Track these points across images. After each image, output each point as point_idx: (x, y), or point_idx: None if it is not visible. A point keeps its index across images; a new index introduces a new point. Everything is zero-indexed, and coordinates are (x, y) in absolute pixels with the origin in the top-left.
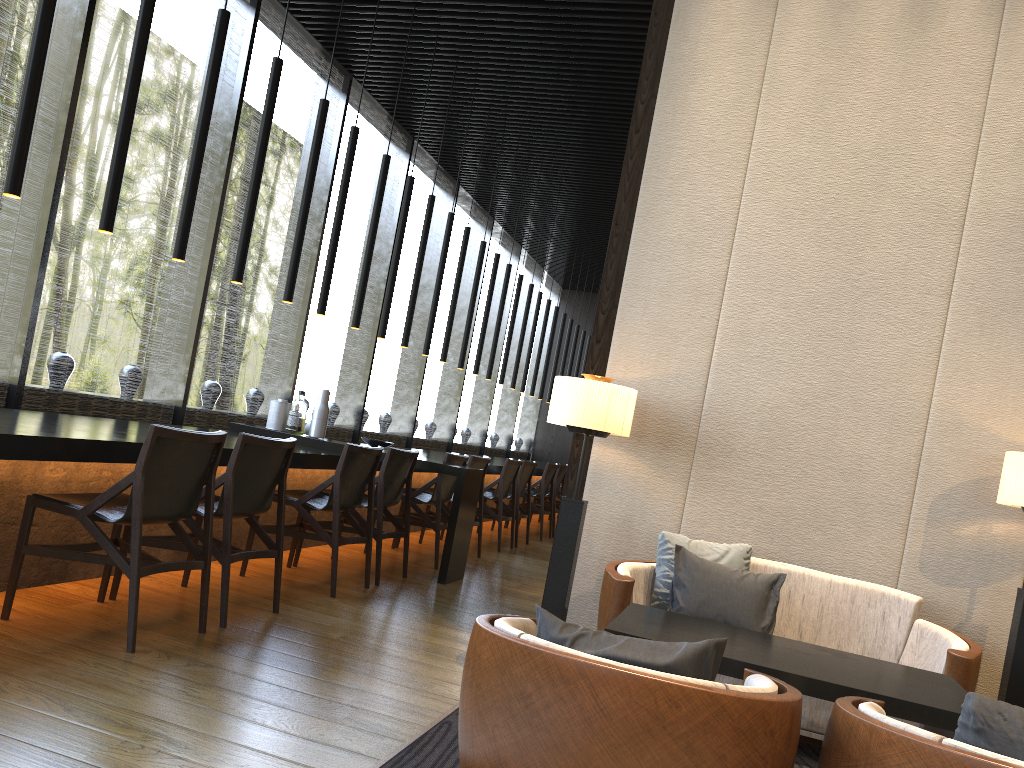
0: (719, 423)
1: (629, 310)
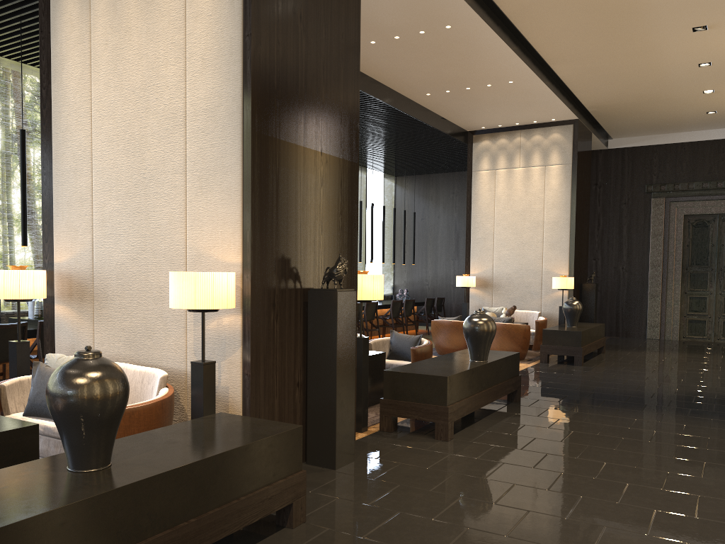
0: (101, 279)
1: (57, 218)
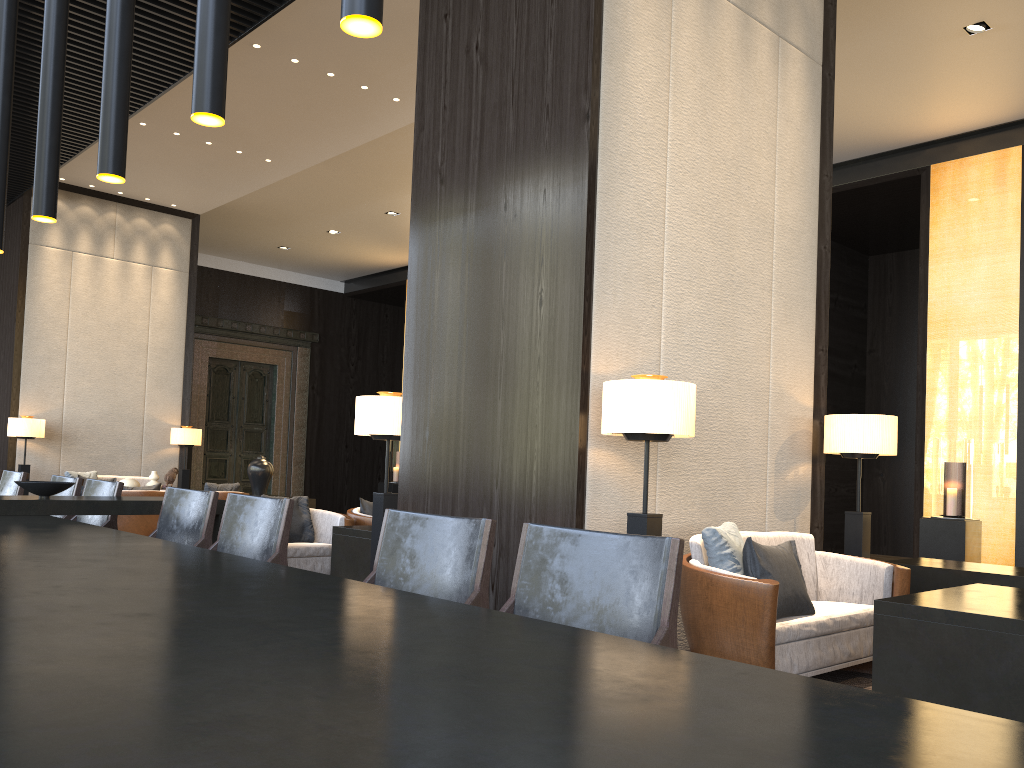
0: None
1: (603, 297)
